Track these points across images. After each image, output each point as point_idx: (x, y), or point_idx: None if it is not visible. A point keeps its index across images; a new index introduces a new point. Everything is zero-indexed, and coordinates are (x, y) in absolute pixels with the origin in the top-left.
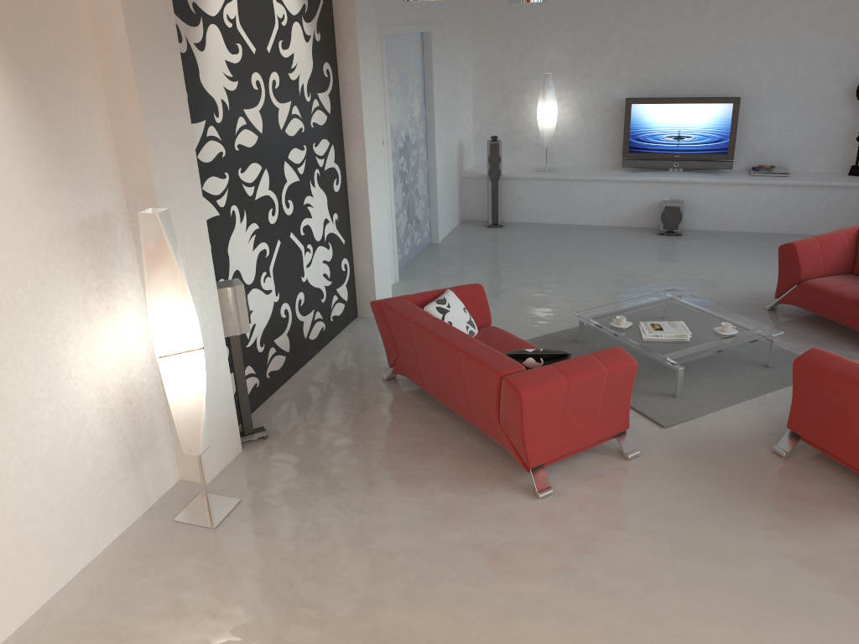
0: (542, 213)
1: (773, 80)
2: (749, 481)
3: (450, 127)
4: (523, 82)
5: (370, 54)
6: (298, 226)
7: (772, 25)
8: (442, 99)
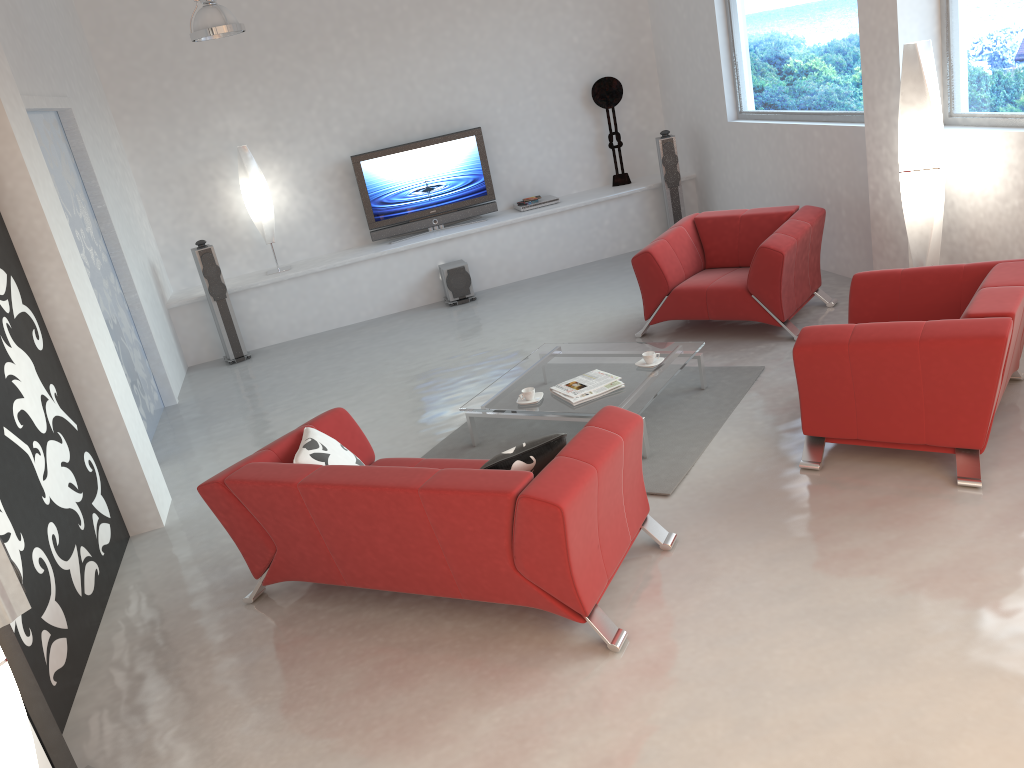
0: (295, 325)
1: (506, 102)
2: (816, 510)
3: (134, 242)
4: (208, 166)
5: (24, 126)
6: (10, 415)
7: (485, 41)
8: (113, 204)
